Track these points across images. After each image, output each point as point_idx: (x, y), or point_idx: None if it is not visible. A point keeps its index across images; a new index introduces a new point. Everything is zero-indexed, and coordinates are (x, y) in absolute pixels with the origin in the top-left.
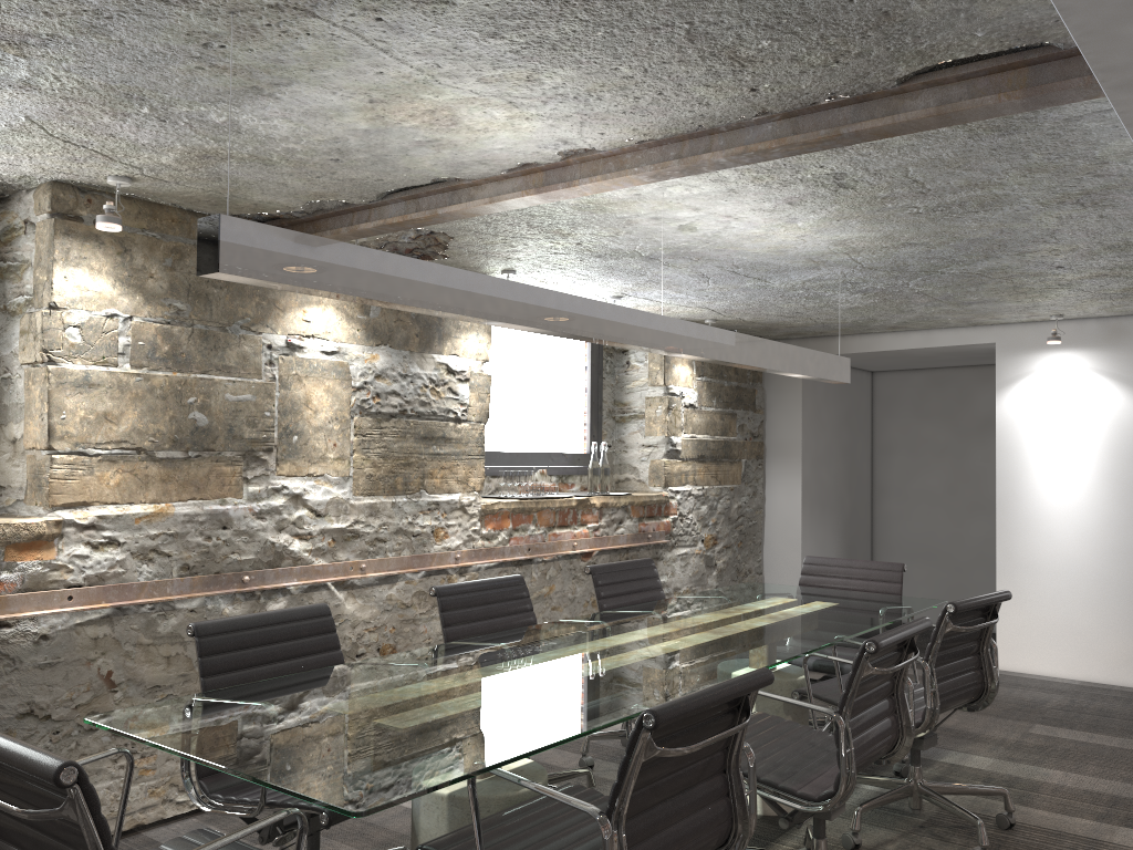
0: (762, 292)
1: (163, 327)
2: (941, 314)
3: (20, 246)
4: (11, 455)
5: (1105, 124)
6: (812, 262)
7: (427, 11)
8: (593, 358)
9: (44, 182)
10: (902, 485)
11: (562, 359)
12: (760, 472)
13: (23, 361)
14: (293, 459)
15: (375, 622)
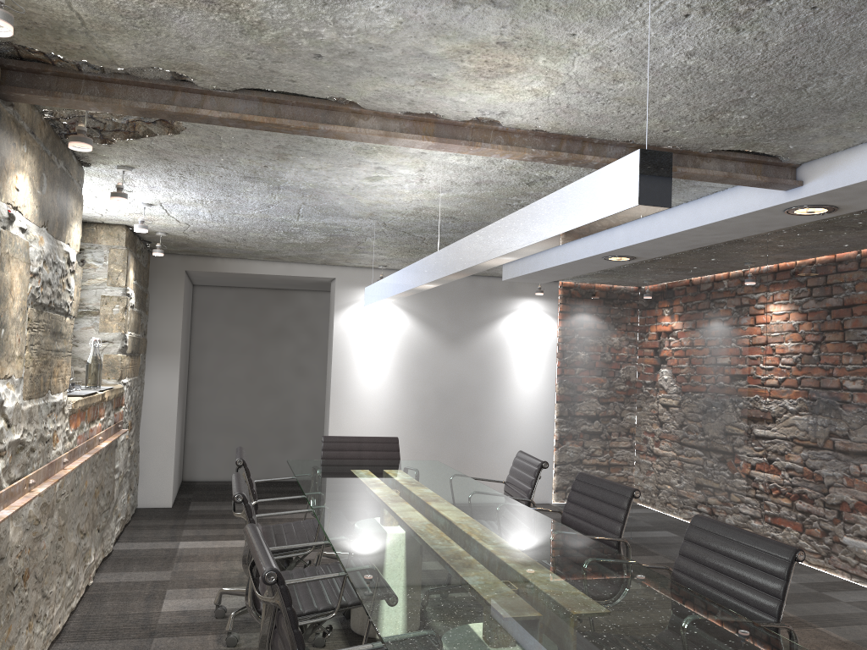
0: (269, 223)
1: None
2: (326, 255)
3: None
4: None
5: (695, 191)
6: (368, 214)
7: (716, 28)
8: None
9: None
10: (213, 374)
11: None
12: (144, 364)
13: None
14: (0, 358)
15: (20, 545)
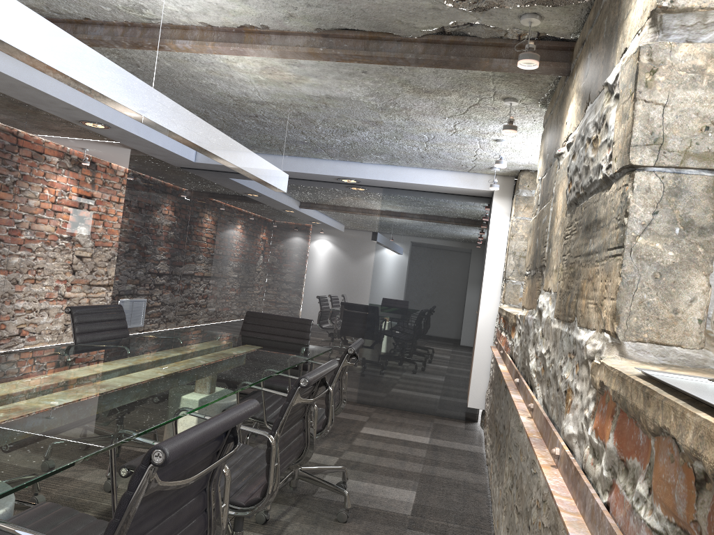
0: None
1: (544, 178)
2: None
3: None
4: None
5: None
6: None
7: (228, 93)
8: None
9: None
10: None
11: None
12: None
13: None
14: (547, 273)
15: (541, 499)
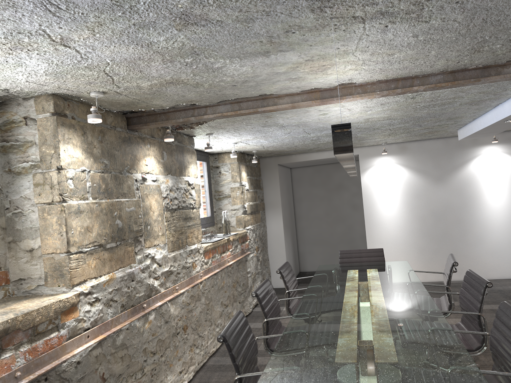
0: (299, 138)
1: (101, 174)
2: None
3: (21, 132)
4: (28, 259)
5: None
6: None
7: (411, 24)
8: (207, 171)
9: (40, 94)
10: (307, 214)
11: (198, 173)
12: (264, 215)
13: (40, 202)
14: (149, 238)
15: (180, 315)
